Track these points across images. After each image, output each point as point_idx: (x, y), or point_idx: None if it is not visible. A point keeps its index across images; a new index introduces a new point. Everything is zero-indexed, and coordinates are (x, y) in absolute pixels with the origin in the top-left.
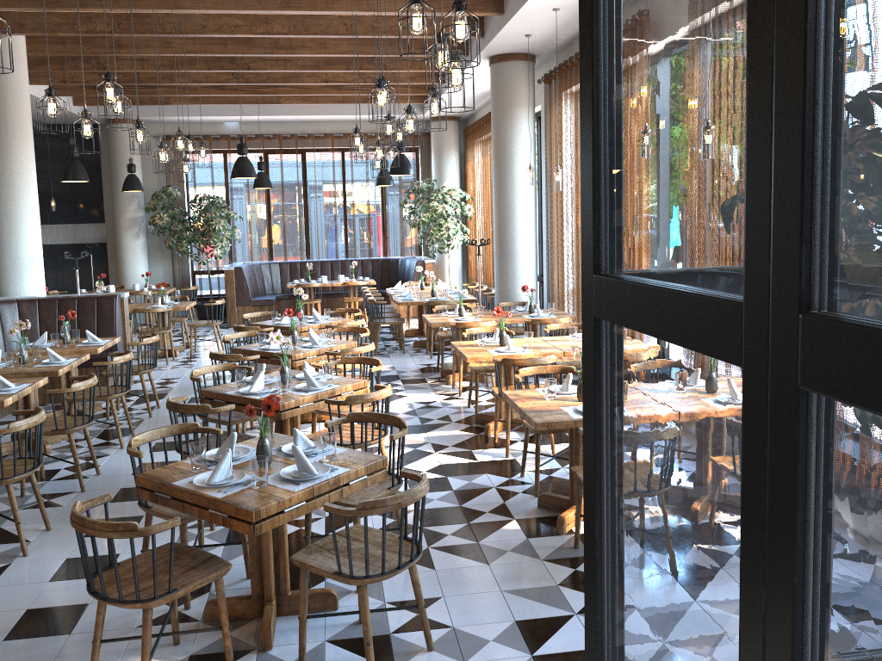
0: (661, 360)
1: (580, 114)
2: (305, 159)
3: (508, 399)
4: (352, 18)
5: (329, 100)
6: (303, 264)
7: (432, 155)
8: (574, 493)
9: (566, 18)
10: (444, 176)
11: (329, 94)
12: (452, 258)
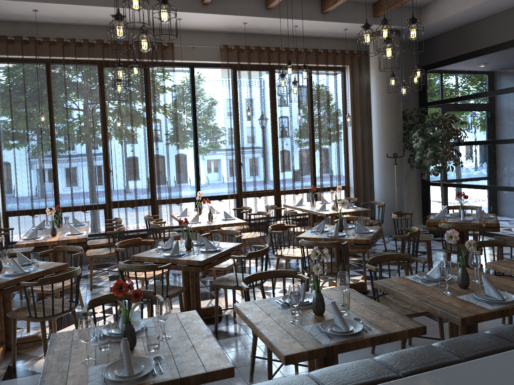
0: None
1: None
2: None
3: (337, 214)
4: None
5: None
6: None
7: None
8: None
9: (88, 18)
10: None
11: None
12: None
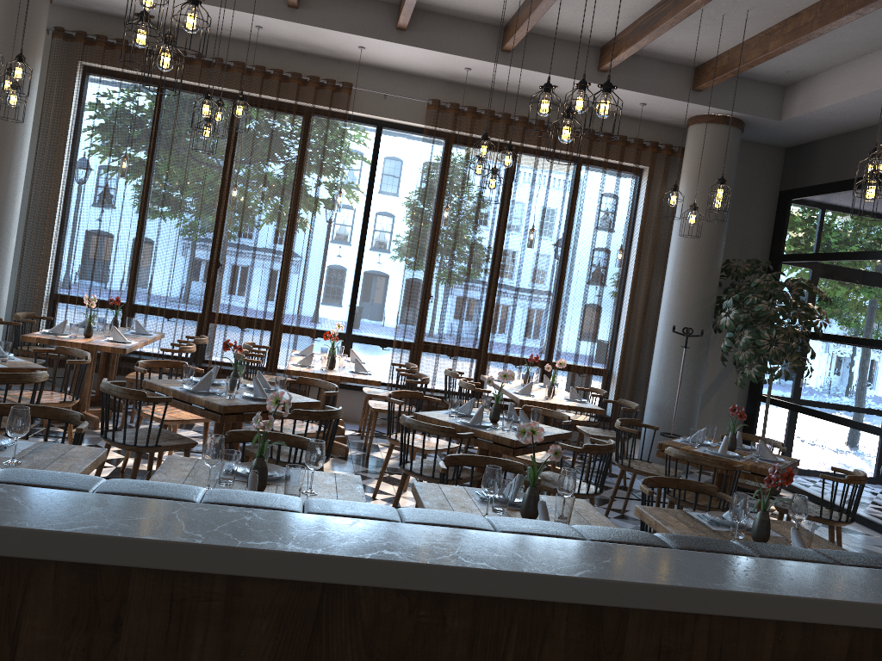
0: None
1: None
2: None
3: (540, 403)
4: None
5: None
6: None
7: None
8: None
9: (226, 26)
10: None
11: None
12: None
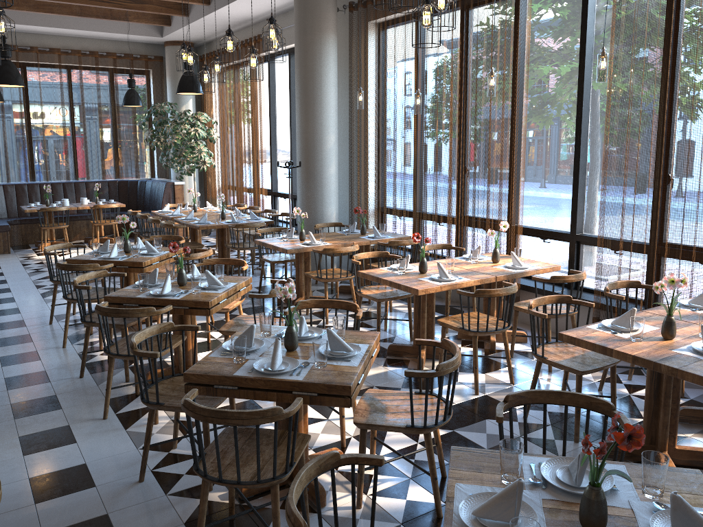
0: None
1: None
2: (28, 74)
3: (586, 344)
4: None
5: (65, 11)
6: (32, 186)
7: (168, 79)
8: (661, 439)
9: None
10: (181, 100)
11: (75, 3)
12: (191, 180)
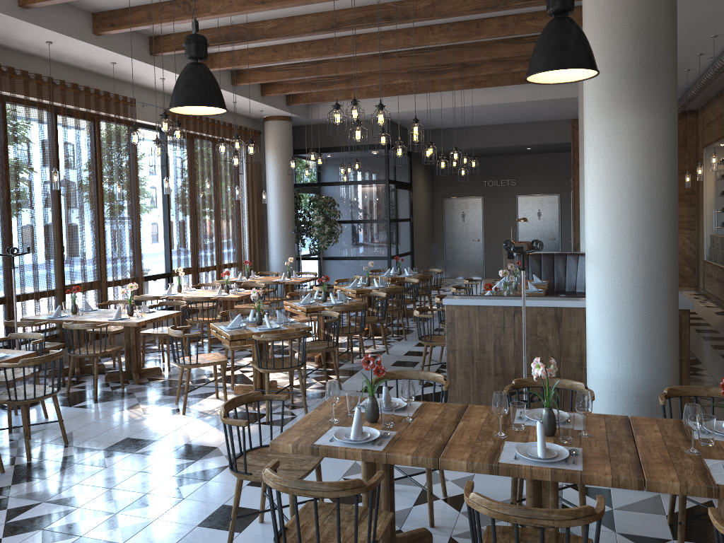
0: (392, 224)
1: (389, 205)
2: None
3: (304, 281)
4: (247, 52)
5: None
6: None
7: None
8: None
9: (80, 58)
10: None
11: None
12: None
